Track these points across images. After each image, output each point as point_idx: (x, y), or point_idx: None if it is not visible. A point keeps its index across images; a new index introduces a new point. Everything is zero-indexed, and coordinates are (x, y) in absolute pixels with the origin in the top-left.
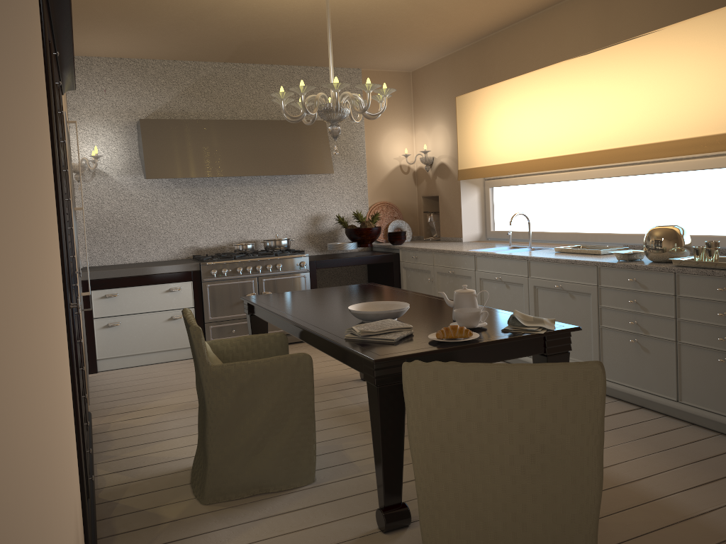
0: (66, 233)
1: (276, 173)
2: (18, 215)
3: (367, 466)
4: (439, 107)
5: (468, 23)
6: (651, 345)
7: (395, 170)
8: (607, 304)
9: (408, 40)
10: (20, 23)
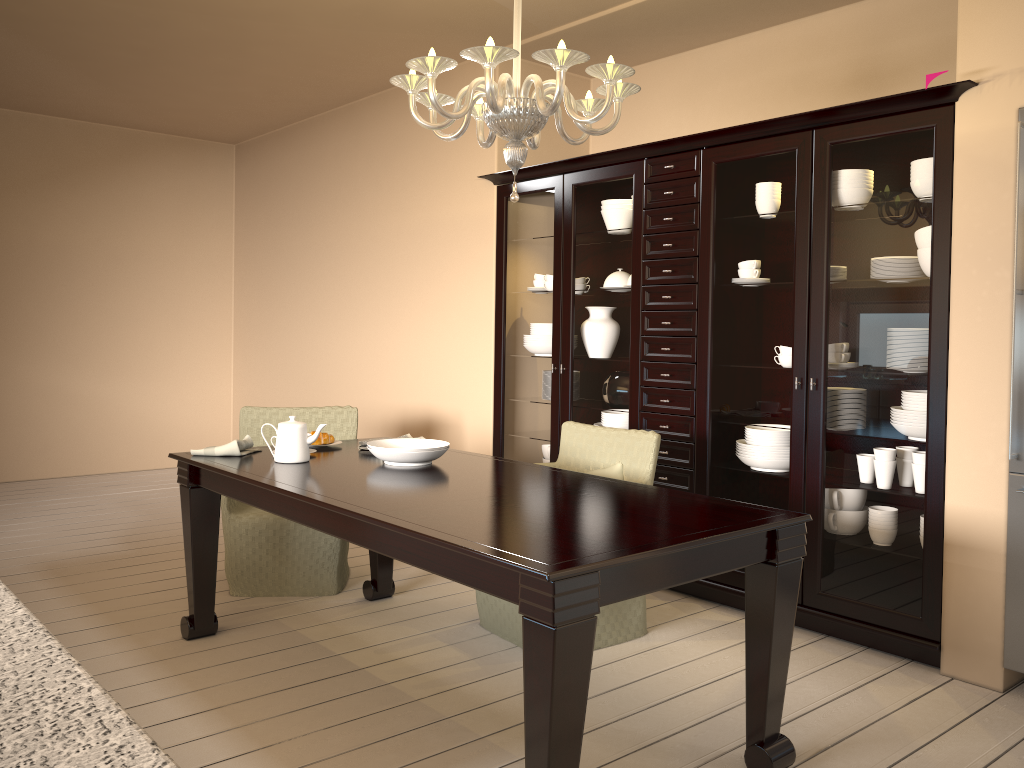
0: (630, 326)
1: None
2: (400, 317)
3: (426, 640)
4: None
5: None
6: None
7: None
8: None
9: None
10: (423, 277)
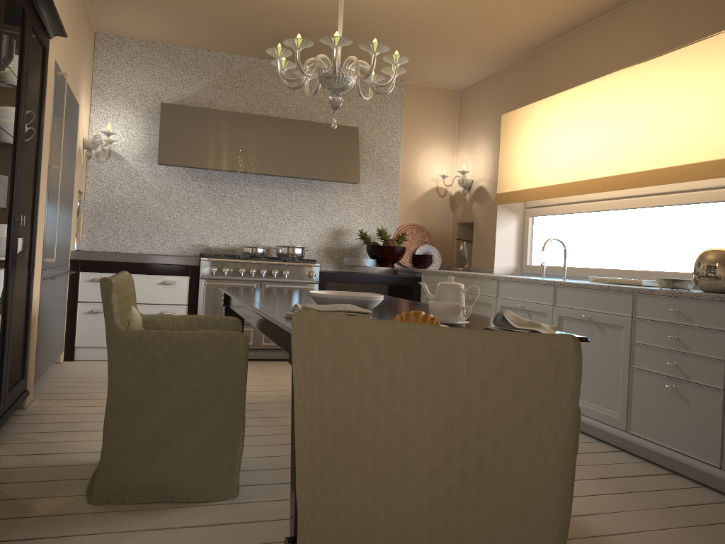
0: None
1: (297, 174)
2: None
3: None
4: (483, 126)
5: (517, 26)
6: (692, 393)
7: (430, 191)
8: (641, 340)
9: (452, 45)
10: None
